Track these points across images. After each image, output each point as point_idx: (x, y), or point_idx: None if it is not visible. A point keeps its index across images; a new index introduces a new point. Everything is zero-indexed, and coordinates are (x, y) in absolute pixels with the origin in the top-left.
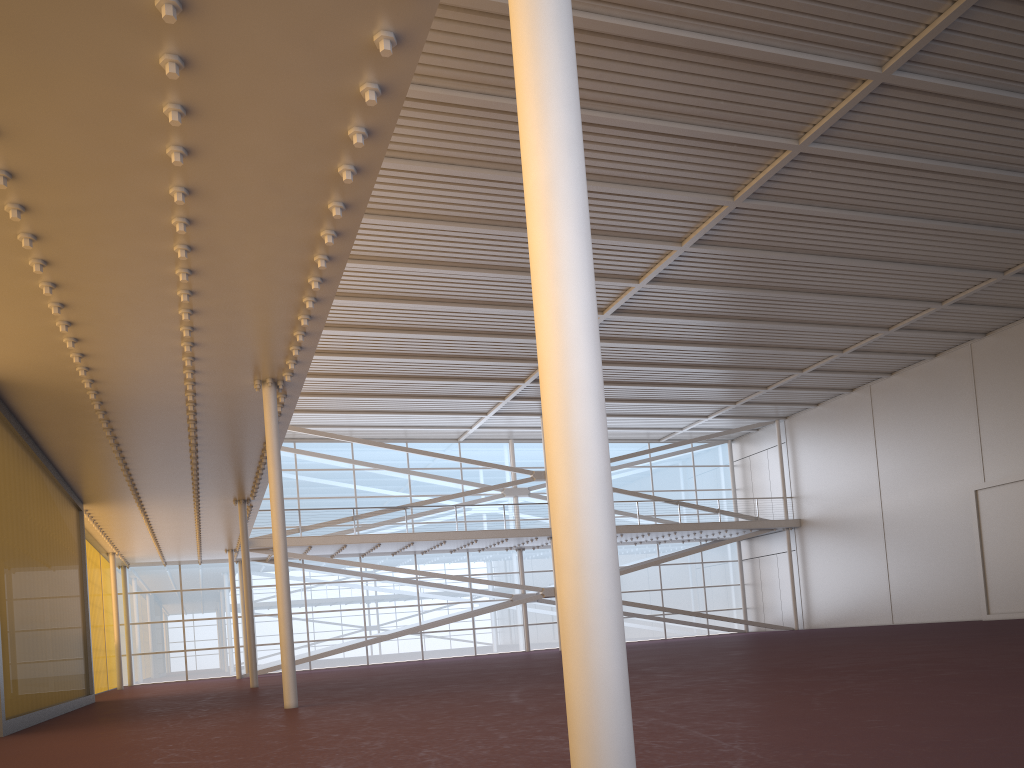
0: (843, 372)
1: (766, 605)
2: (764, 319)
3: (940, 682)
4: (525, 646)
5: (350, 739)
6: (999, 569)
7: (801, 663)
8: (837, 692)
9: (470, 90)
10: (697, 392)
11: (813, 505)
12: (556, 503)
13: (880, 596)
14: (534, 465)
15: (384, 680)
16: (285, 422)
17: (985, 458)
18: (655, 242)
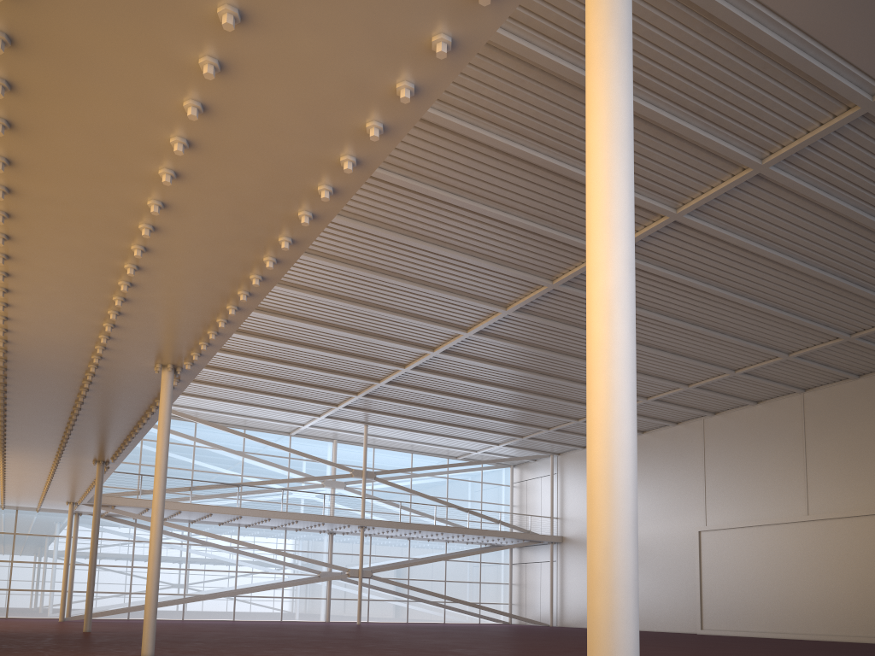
0: None
1: (528, 603)
2: (557, 376)
3: None
4: (325, 617)
5: None
6: (712, 595)
7: None
8: None
9: None
10: (494, 424)
11: (574, 526)
12: (598, 533)
13: None
14: (352, 464)
15: (215, 637)
16: None
17: (708, 507)
18: (486, 303)
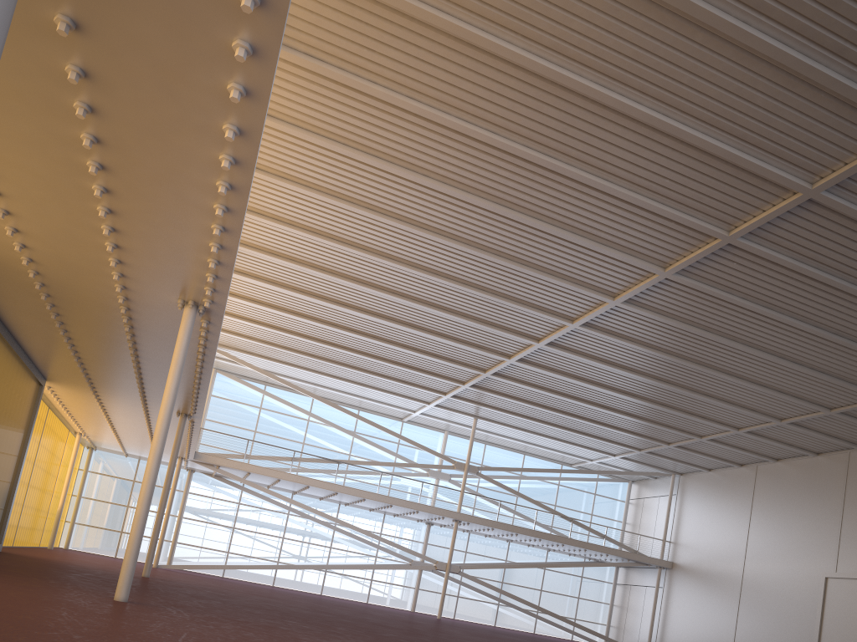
0: (736, 448)
1: (627, 628)
2: (675, 384)
3: None
4: (411, 607)
5: None
6: None
7: None
8: None
9: (450, 113)
10: (609, 432)
11: (686, 553)
12: None
13: None
14: (460, 457)
15: (252, 601)
16: (212, 349)
17: (841, 552)
18: (592, 291)
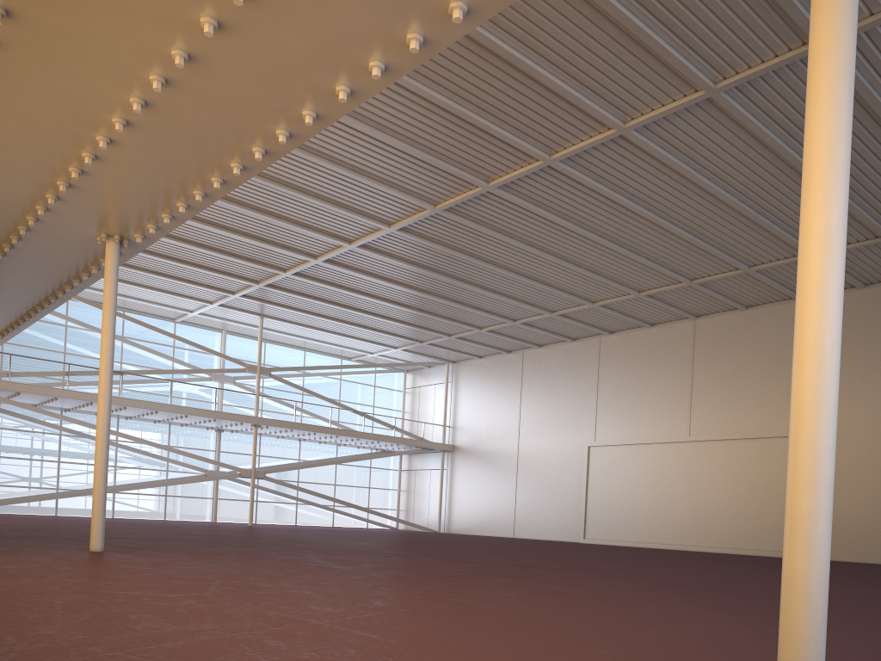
0: (509, 337)
1: (416, 509)
2: (470, 282)
3: (667, 586)
4: (212, 517)
5: (265, 586)
6: (596, 507)
7: (519, 561)
8: (609, 586)
9: None
10: (397, 327)
11: (466, 436)
12: (807, 444)
13: (507, 515)
14: (242, 358)
15: (127, 534)
16: (97, 276)
17: (598, 424)
18: (416, 199)
